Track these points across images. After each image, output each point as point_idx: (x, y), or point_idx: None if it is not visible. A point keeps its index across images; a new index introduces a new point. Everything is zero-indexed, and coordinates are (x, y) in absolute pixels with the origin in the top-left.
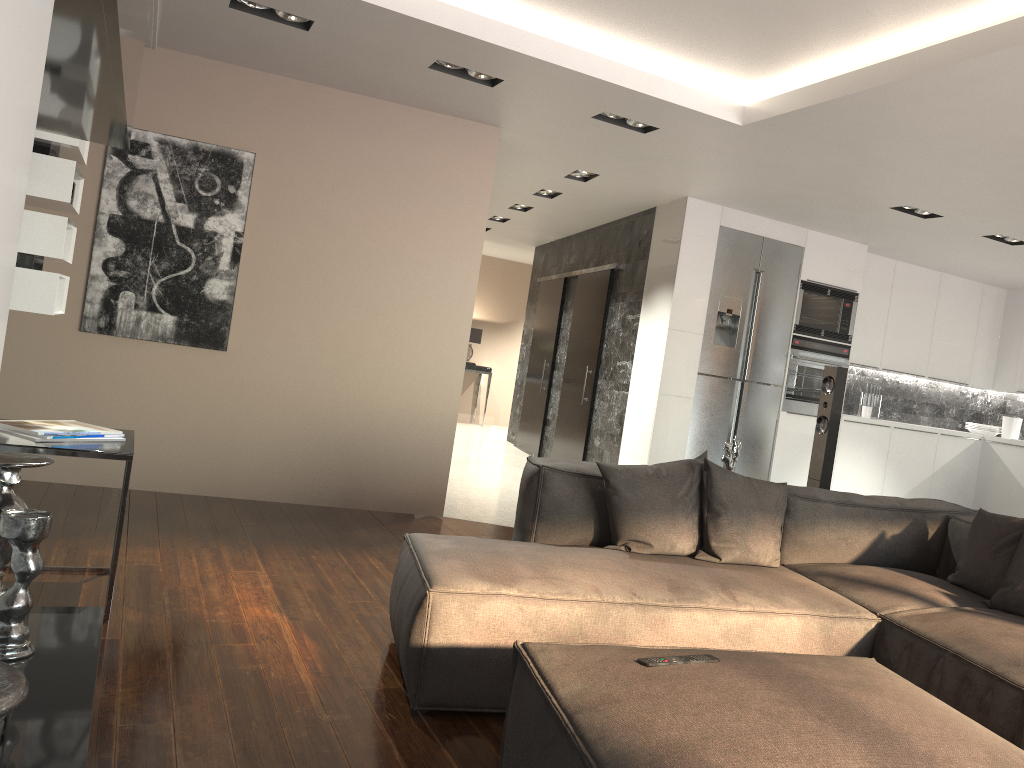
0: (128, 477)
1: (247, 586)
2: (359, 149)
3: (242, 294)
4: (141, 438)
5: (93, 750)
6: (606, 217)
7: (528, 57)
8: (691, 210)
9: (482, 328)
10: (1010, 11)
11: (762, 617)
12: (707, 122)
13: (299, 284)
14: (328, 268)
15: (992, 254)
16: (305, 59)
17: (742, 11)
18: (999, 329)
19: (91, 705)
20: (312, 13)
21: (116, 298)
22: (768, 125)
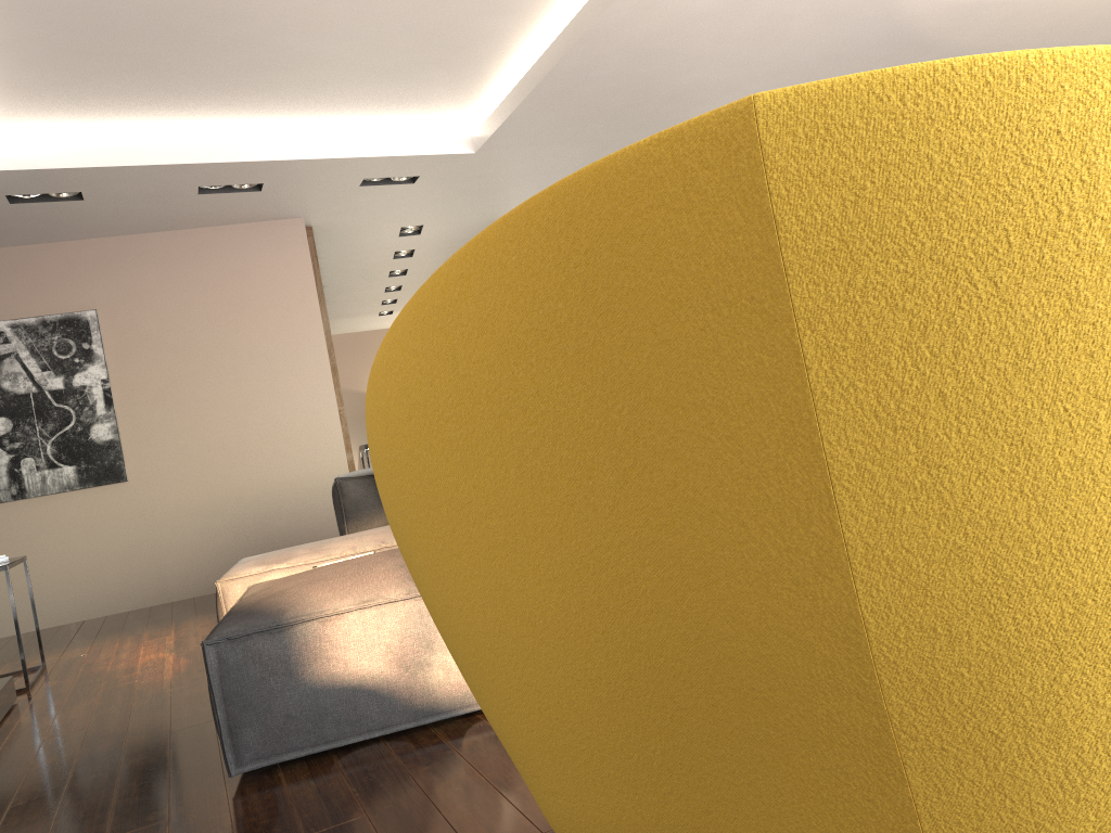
0: (9, 582)
1: (153, 646)
2: (185, 276)
3: (125, 429)
4: (80, 575)
5: None
6: None
7: (261, 162)
8: None
9: None
10: (575, 12)
11: None
12: (447, 159)
13: (172, 405)
14: (192, 384)
15: None
16: (102, 220)
17: (395, 75)
18: None
19: None
20: (74, 187)
21: (19, 467)
22: (493, 146)
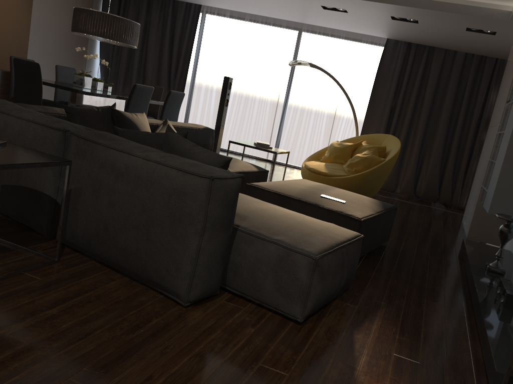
0: None
1: None
2: None
3: None
4: None
5: (473, 325)
6: None
7: None
8: None
9: None
10: None
11: None
12: None
13: None
14: None
15: None
16: None
17: None
18: None
19: (481, 309)
20: None
21: None
22: None
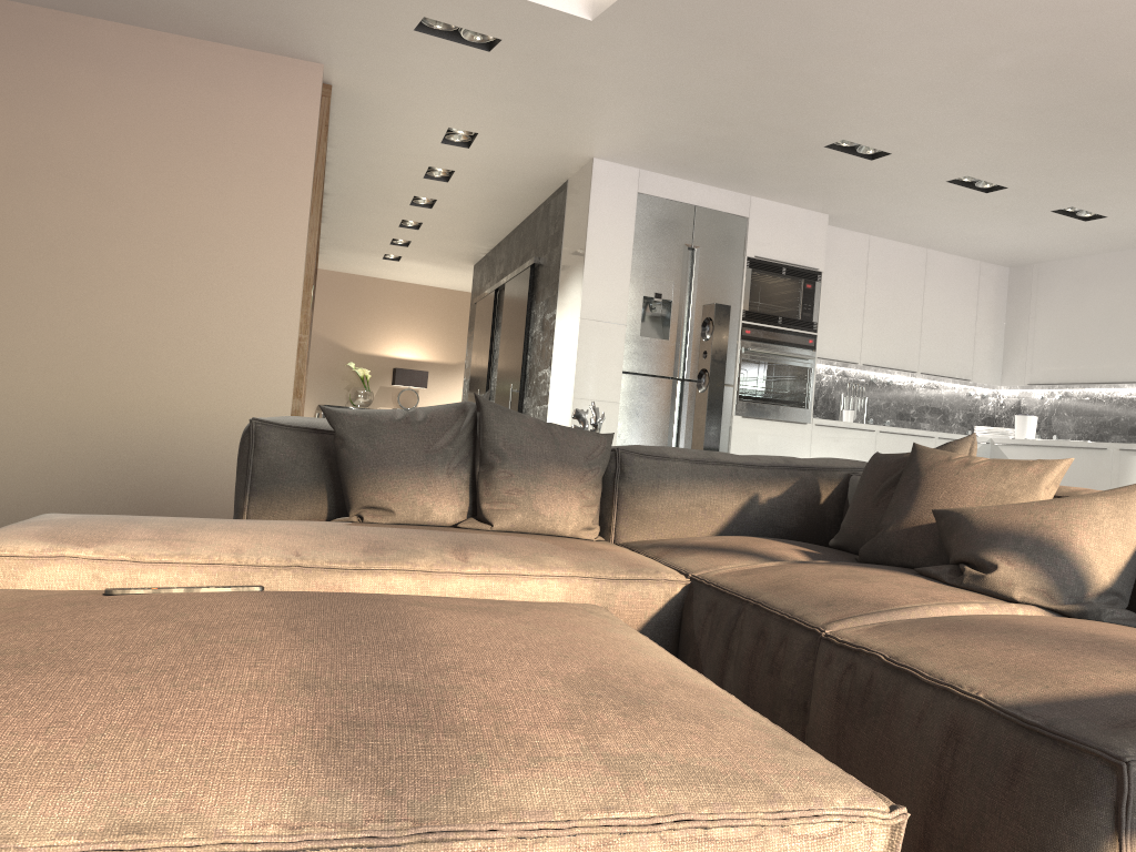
0: None
1: None
2: (135, 93)
3: None
4: None
5: None
6: (523, 205)
7: None
8: (599, 174)
9: (430, 371)
10: None
11: (502, 581)
12: (550, 20)
13: (62, 265)
14: (101, 244)
15: (970, 211)
16: None
17: None
18: (1004, 314)
19: None
20: None
21: None
22: (622, 16)
